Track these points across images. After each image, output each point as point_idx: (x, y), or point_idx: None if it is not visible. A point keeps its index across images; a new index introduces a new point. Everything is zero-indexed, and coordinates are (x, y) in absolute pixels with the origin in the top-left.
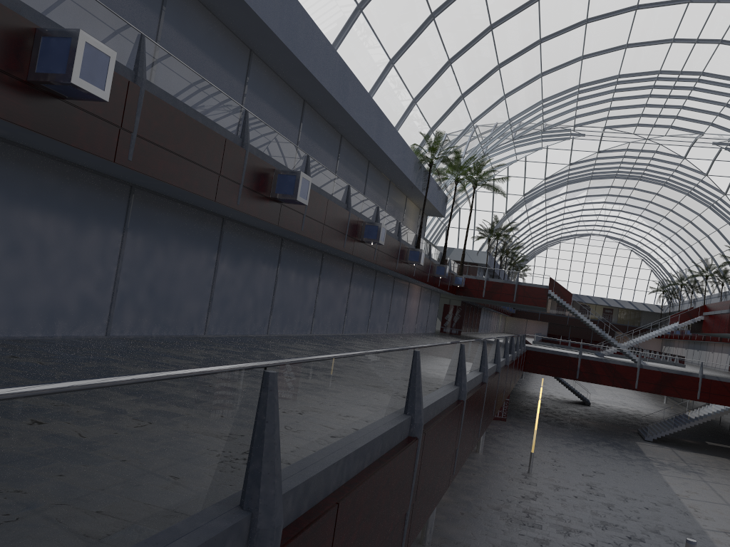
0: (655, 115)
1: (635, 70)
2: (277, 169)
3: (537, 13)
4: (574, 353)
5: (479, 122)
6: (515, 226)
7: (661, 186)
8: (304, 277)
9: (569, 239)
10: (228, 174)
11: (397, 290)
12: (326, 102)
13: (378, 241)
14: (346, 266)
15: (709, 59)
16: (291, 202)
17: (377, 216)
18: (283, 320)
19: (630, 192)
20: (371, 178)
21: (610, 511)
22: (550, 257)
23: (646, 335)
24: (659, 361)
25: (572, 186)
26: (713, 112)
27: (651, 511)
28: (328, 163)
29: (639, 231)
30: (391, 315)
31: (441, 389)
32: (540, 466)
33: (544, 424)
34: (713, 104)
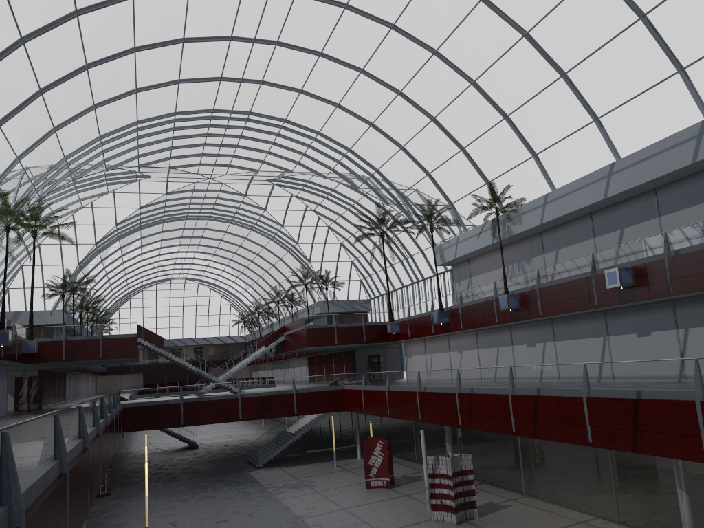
0: (215, 154)
1: (191, 108)
2: None
3: (78, 32)
4: (175, 399)
5: (27, 158)
6: (92, 278)
7: (229, 224)
8: None
9: (151, 286)
10: None
11: None
12: None
13: None
14: None
15: (255, 99)
16: None
17: None
18: None
19: (202, 232)
20: None
21: None
22: (135, 307)
23: (239, 364)
24: (257, 386)
25: (146, 231)
26: (264, 151)
27: None
28: None
29: (216, 269)
30: None
31: None
32: None
33: (155, 484)
34: (263, 142)
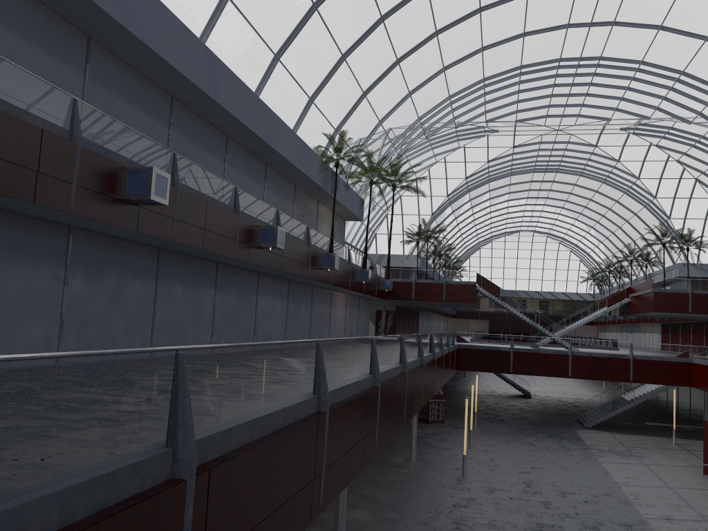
0: (562, 105)
1: (536, 60)
2: (127, 166)
3: (428, 3)
4: (506, 346)
5: (387, 121)
6: (444, 227)
7: (578, 177)
8: (195, 290)
9: (499, 237)
10: (51, 172)
11: (317, 299)
12: (196, 96)
13: (276, 245)
14: (250, 276)
15: (605, 42)
16: (149, 203)
17: (277, 220)
18: (171, 339)
19: (550, 185)
20: (271, 182)
21: (547, 510)
22: (484, 256)
23: (577, 322)
24: (590, 346)
25: (494, 184)
26: (616, 97)
27: (590, 504)
28: (213, 166)
29: (564, 223)
30: (312, 325)
31: (279, 402)
32: (475, 467)
33: (483, 422)
34: (616, 88)
